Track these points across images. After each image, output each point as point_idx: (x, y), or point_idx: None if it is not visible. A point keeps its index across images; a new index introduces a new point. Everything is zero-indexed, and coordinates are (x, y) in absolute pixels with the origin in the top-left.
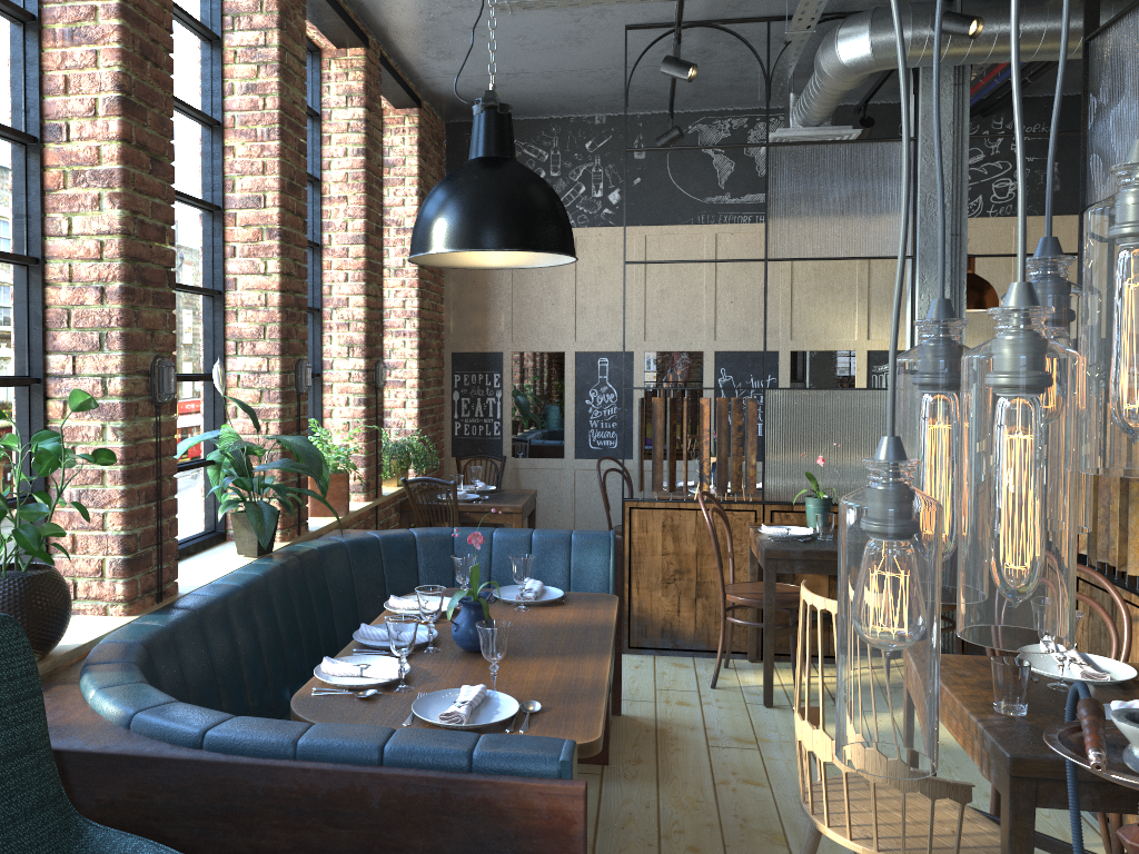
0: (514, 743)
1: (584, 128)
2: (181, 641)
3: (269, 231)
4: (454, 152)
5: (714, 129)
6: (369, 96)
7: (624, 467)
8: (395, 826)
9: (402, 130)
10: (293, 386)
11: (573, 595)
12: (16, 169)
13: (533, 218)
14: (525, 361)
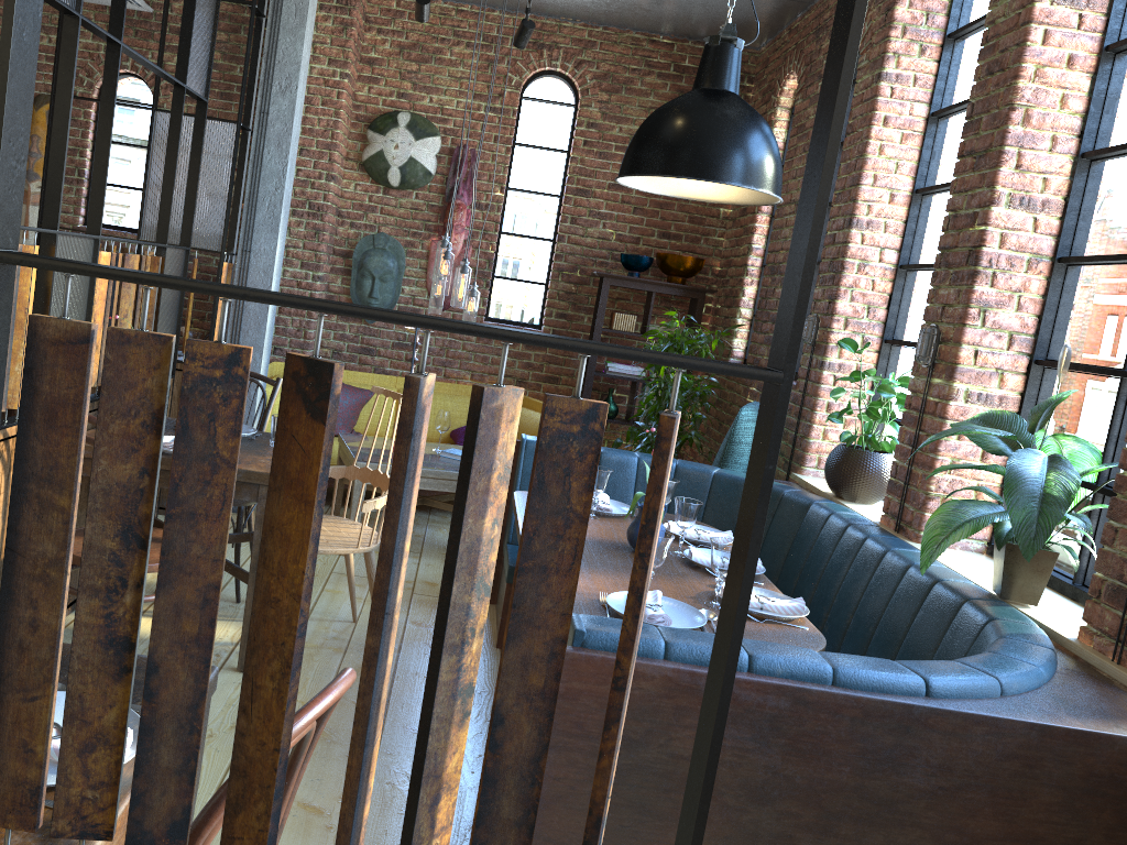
0: None
1: None
2: (826, 525)
3: None
4: None
5: None
6: None
7: None
8: None
9: None
10: None
11: None
12: None
13: None
14: None
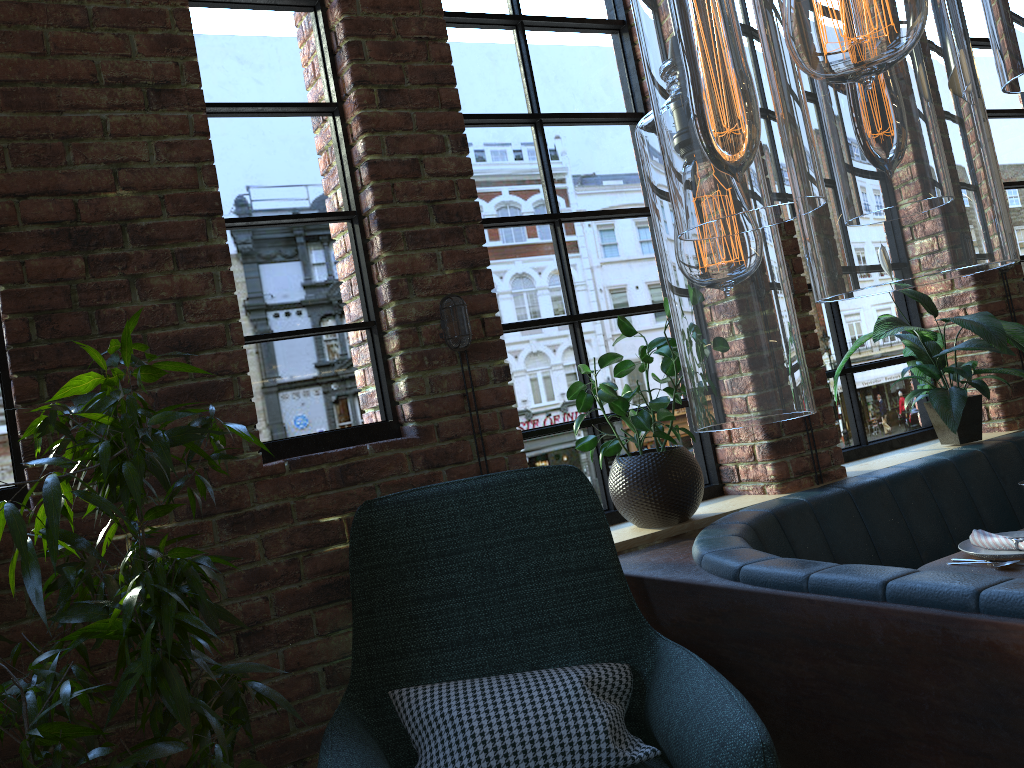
0: None
1: None
2: (824, 514)
3: None
4: None
5: None
6: None
7: None
8: (902, 665)
9: None
10: None
11: None
12: (631, 143)
13: None
14: None
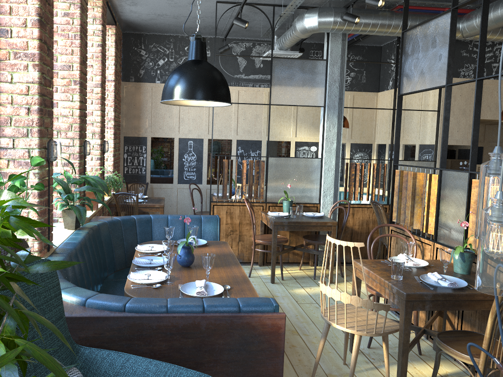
0: (253, 300)
1: (184, 41)
2: (68, 268)
3: (74, 81)
4: (126, 46)
5: (239, 46)
6: (103, 20)
7: (199, 187)
8: (211, 336)
9: (107, 35)
10: (82, 152)
11: (209, 242)
12: None
13: (219, 88)
14: (157, 141)
